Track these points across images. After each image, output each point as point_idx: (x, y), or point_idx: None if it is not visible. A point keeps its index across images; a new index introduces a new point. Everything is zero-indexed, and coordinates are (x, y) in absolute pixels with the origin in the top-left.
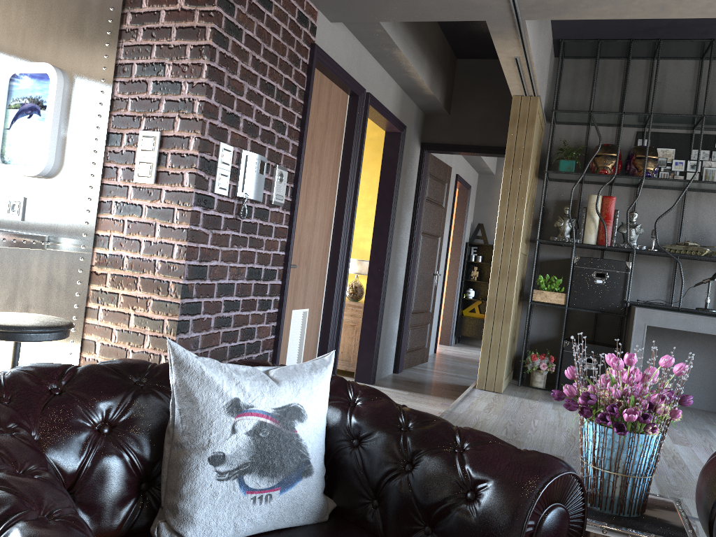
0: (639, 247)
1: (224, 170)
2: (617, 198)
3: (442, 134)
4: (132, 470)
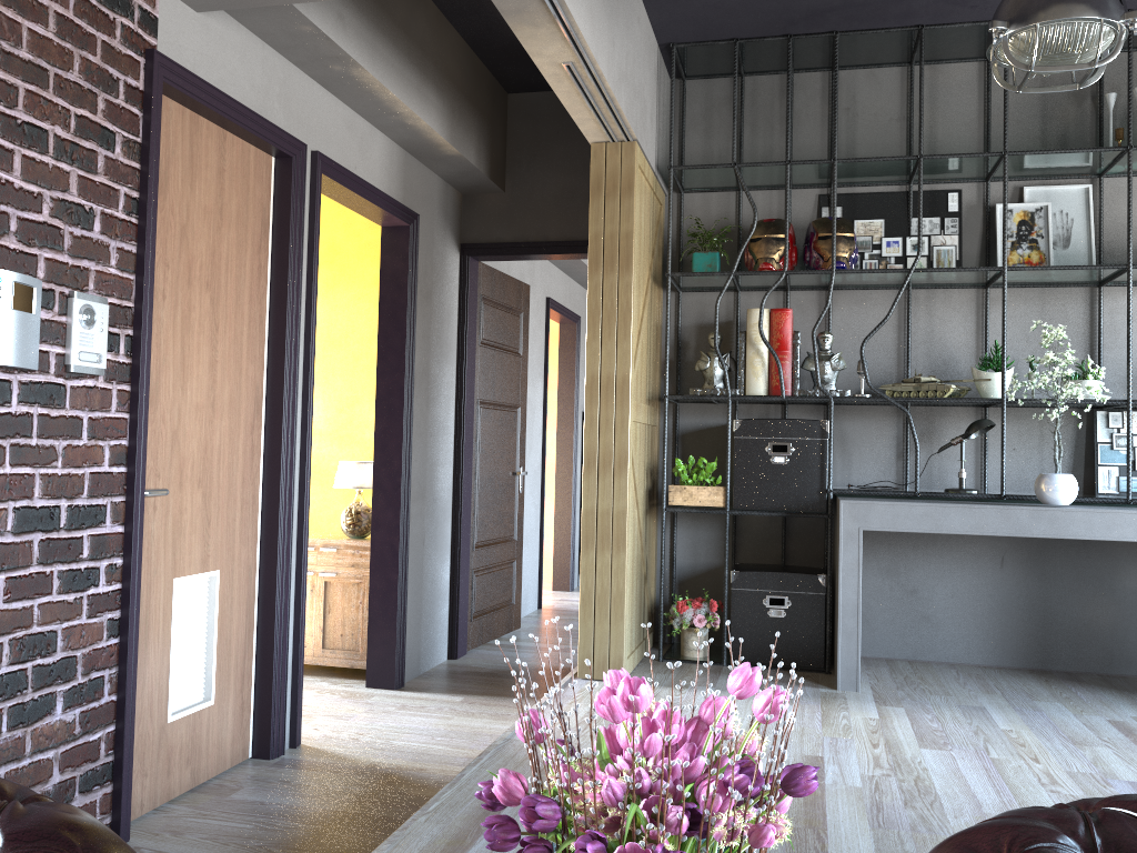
0: (840, 393)
1: None
2: (799, 312)
3: (496, 226)
4: None
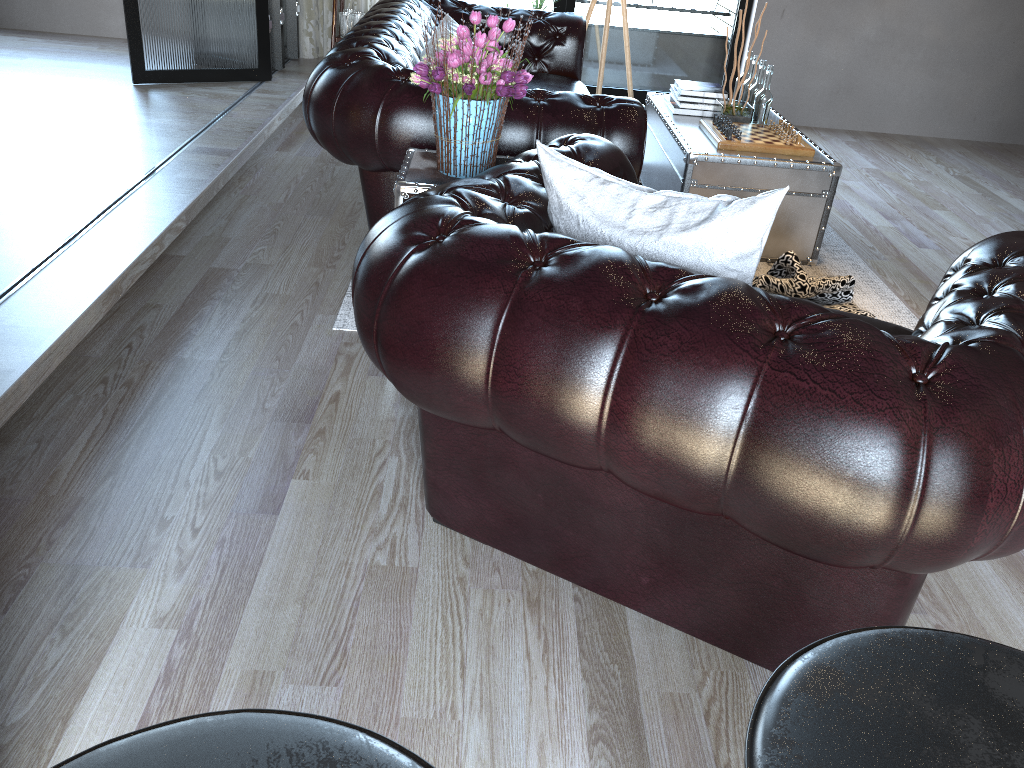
0: None
1: None
2: None
3: None
4: None
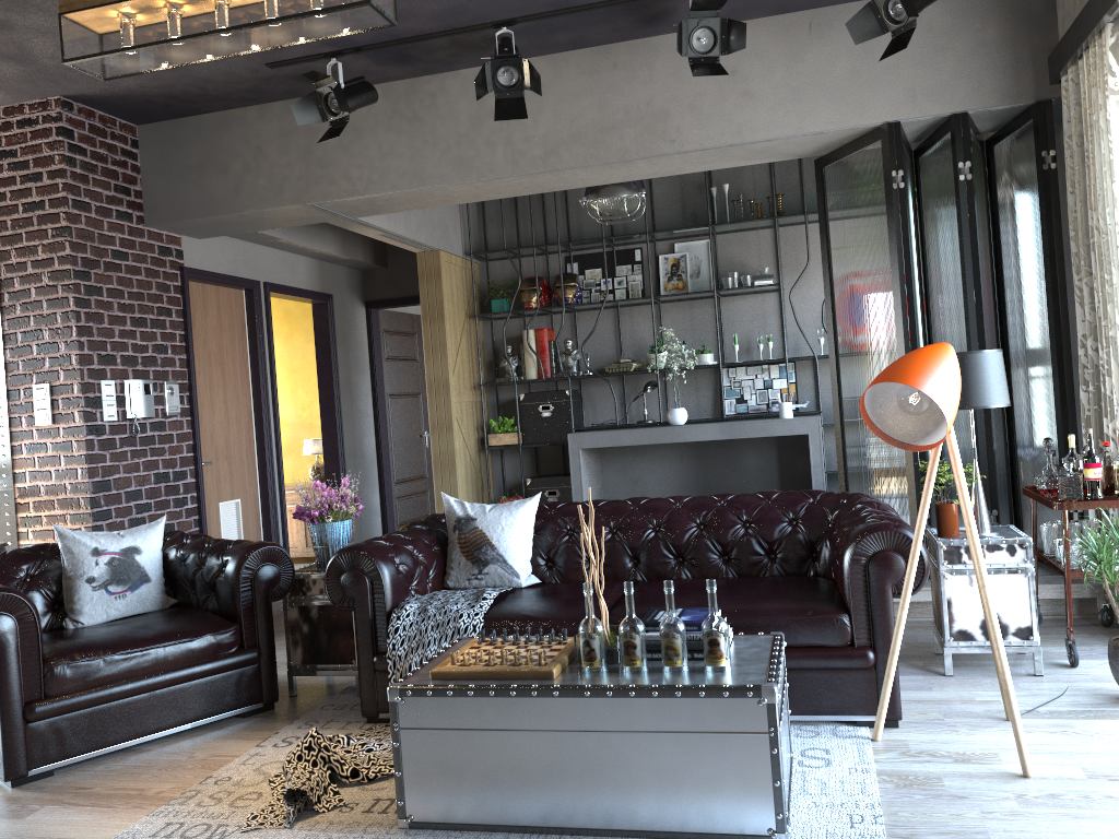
0: (577, 373)
1: (110, 401)
2: (560, 326)
3: (385, 289)
4: (47, 597)
